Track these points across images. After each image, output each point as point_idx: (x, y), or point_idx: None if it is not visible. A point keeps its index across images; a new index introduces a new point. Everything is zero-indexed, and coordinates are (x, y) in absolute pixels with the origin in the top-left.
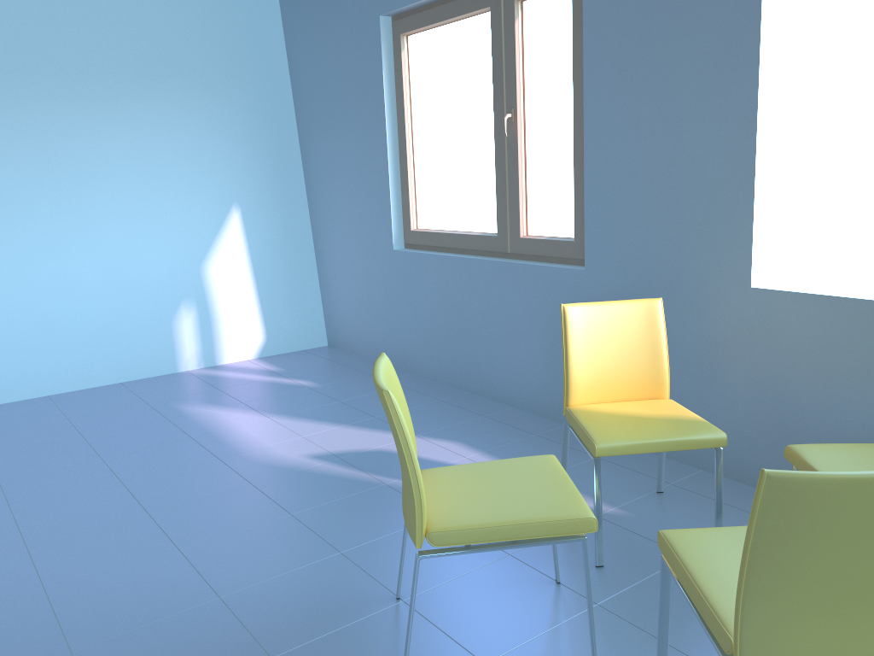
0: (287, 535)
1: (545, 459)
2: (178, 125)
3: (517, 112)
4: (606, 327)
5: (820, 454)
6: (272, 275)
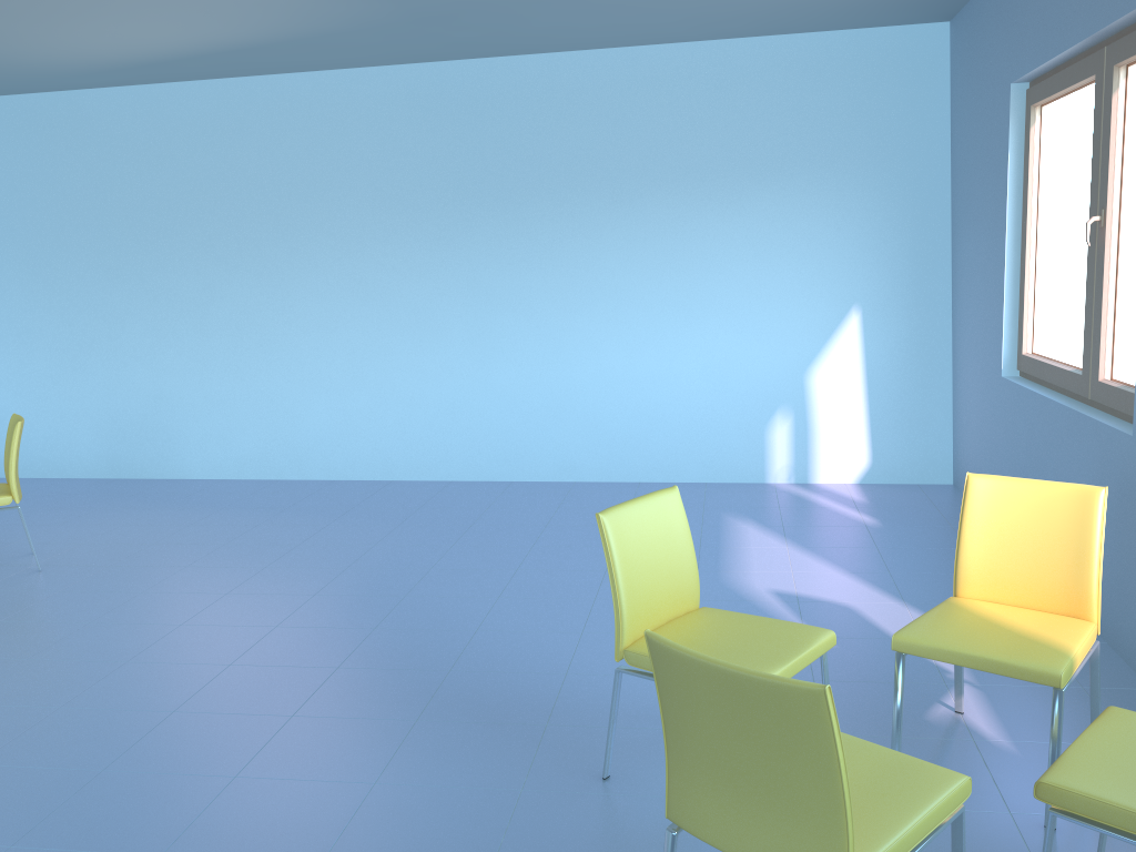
0: None
1: (812, 631)
2: (802, 218)
3: (1106, 214)
4: (1019, 511)
5: (1121, 725)
6: (890, 390)
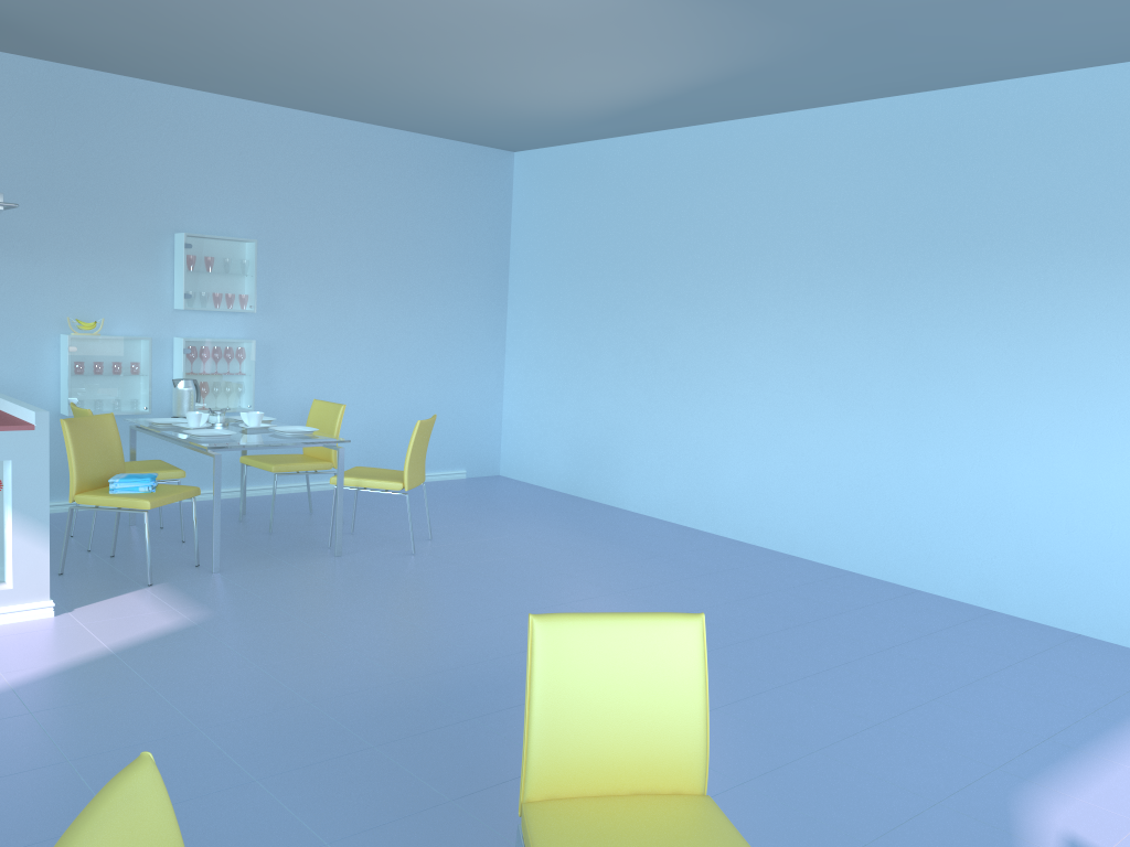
0: (809, 846)
1: None
2: None
3: None
4: None
5: None
6: None
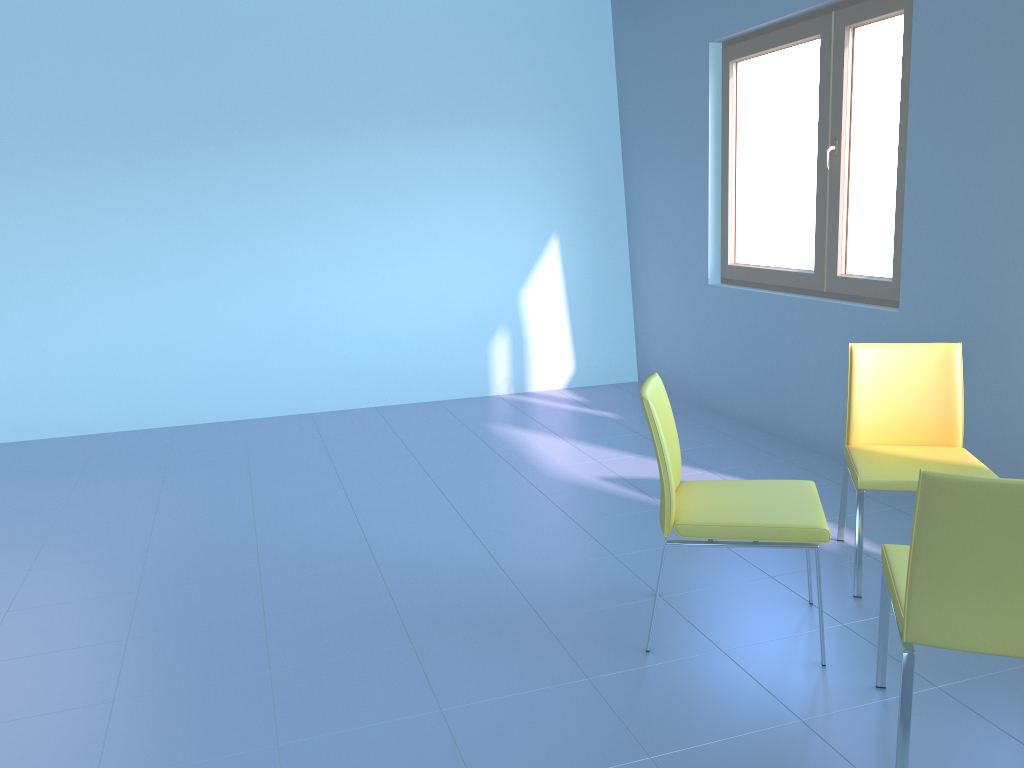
0: (569, 537)
1: (802, 483)
2: (506, 156)
3: (841, 144)
4: (895, 369)
5: None
6: (586, 306)
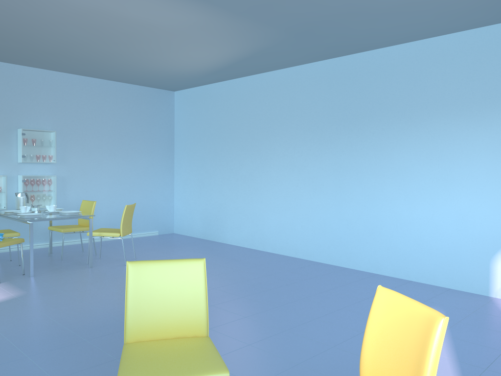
0: (272, 366)
1: (214, 368)
2: None
3: None
4: (395, 323)
5: None
6: None
